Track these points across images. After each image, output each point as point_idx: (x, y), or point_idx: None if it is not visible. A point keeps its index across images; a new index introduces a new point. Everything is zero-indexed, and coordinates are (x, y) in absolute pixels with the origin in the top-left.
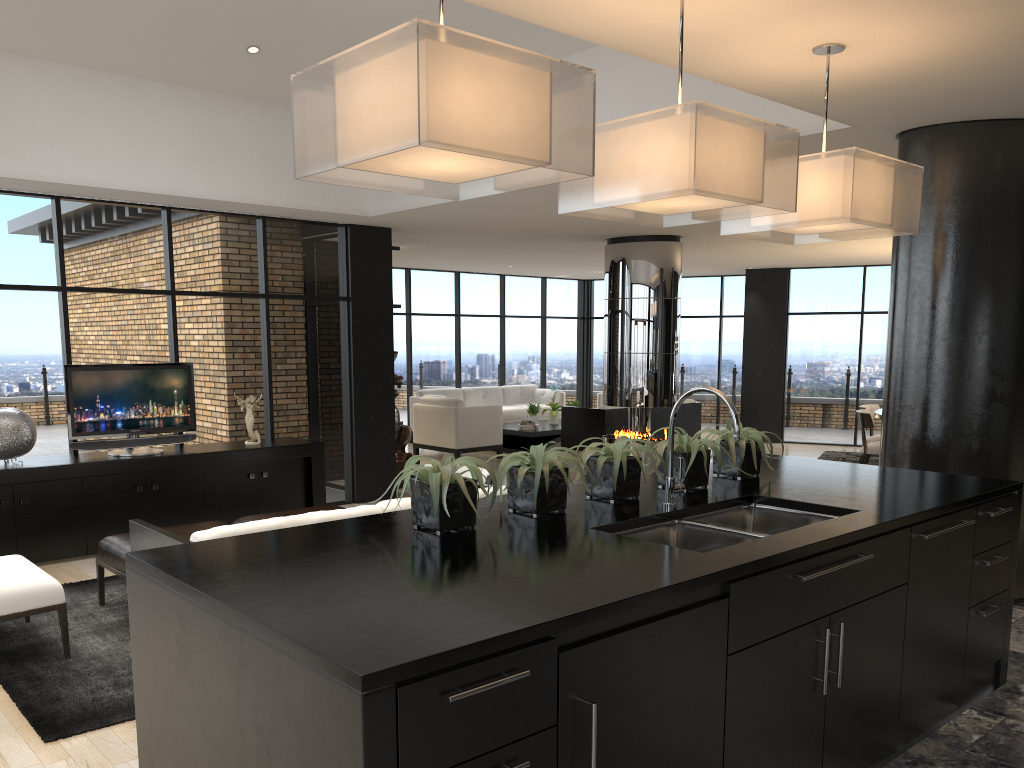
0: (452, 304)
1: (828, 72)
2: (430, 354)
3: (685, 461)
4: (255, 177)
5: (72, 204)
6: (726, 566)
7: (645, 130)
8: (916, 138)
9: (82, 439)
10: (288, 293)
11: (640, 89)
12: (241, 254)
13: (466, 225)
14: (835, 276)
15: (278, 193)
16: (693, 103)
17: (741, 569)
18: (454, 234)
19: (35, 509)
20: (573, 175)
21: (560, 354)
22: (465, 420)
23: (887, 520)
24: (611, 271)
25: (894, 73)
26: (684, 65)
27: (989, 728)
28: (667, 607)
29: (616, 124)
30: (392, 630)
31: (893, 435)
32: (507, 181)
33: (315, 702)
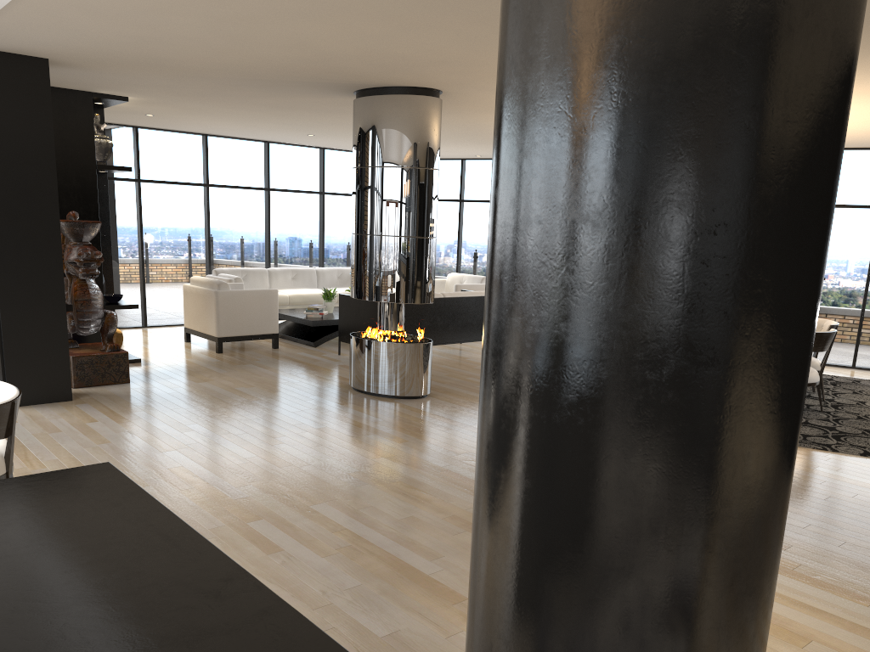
0: (260, 177)
1: None
2: (233, 230)
3: None
4: None
5: None
6: None
7: None
8: None
9: None
10: None
11: None
12: None
13: (135, 57)
14: None
15: None
16: None
17: None
18: (152, 75)
19: None
20: None
21: None
22: (229, 305)
23: None
24: (356, 132)
25: None
26: None
27: None
28: None
29: None
30: None
31: (487, 408)
32: None
33: None
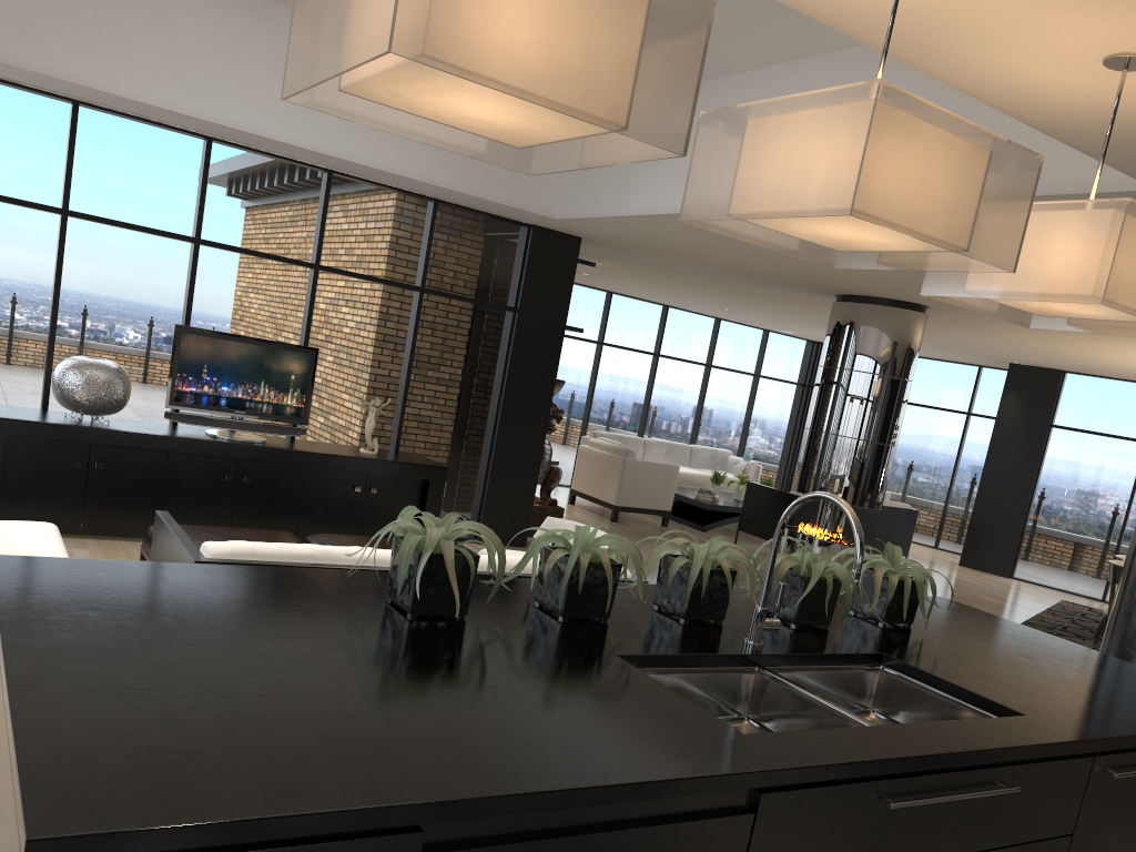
0: (652, 341)
1: (1120, 94)
2: (615, 393)
3: (801, 588)
4: (429, 151)
5: (225, 149)
6: (761, 766)
7: (805, 116)
8: None
9: (185, 410)
10: (447, 291)
11: None
12: (402, 237)
13: (667, 249)
14: (1121, 391)
15: (452, 174)
16: (875, 83)
17: (785, 775)
18: (655, 258)
19: (110, 476)
20: (660, 152)
21: (767, 421)
22: (632, 475)
23: (1056, 740)
24: (833, 334)
25: None
26: (921, 61)
27: None
28: (644, 811)
29: (771, 105)
30: (170, 763)
31: (1129, 608)
32: (585, 154)
33: (9, 848)
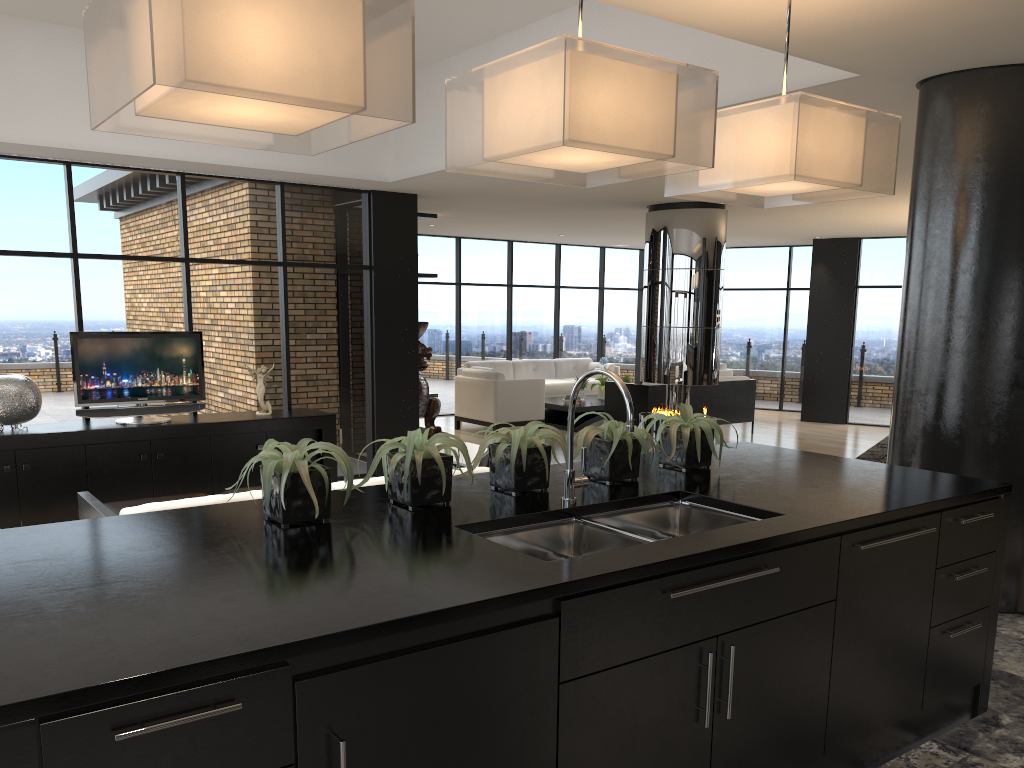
0: (504, 274)
1: (790, 7)
2: (480, 325)
3: (608, 450)
4: None
5: (84, 170)
6: (558, 581)
7: (519, 72)
8: (936, 87)
9: (94, 406)
10: (307, 261)
11: (644, 40)
12: (258, 221)
13: (492, 191)
14: None
15: (290, 158)
16: (562, 38)
17: (578, 585)
18: (485, 201)
19: (37, 475)
20: (398, 122)
21: (618, 327)
22: (505, 394)
23: (805, 528)
24: (651, 240)
25: (882, 8)
26: (633, 4)
27: (945, 766)
28: (468, 628)
29: (494, 66)
30: (88, 649)
31: (901, 423)
32: (347, 132)
33: None
